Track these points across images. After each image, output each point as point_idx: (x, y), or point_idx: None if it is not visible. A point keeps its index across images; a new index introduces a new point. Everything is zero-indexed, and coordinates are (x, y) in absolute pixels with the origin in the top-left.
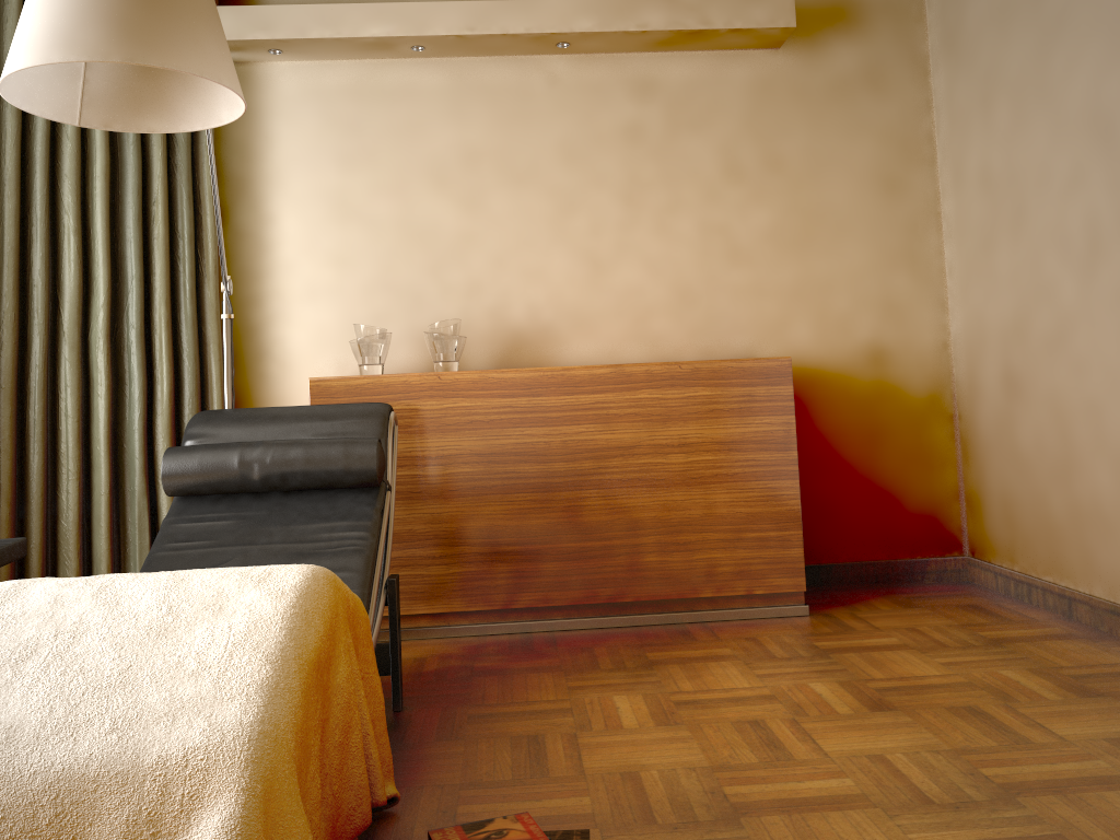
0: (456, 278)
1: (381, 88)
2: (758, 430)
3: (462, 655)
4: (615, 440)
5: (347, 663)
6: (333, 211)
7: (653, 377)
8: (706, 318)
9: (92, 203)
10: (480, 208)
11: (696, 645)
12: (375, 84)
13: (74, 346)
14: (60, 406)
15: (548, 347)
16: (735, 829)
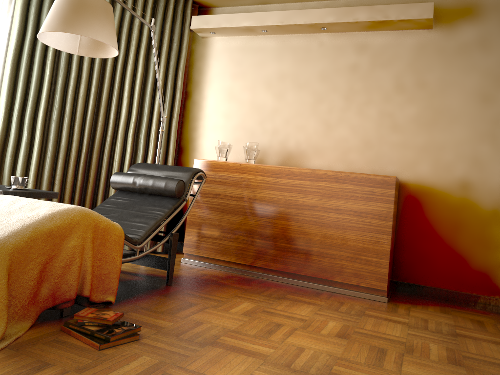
0: (269, 126)
1: (251, 47)
2: (374, 208)
3: (221, 277)
4: (307, 202)
5: (78, 241)
6: (226, 96)
7: (328, 177)
8: (375, 156)
9: (135, 87)
10: (282, 98)
11: (313, 298)
12: (249, 46)
13: (121, 136)
14: (114, 157)
15: (302, 160)
16: (199, 347)
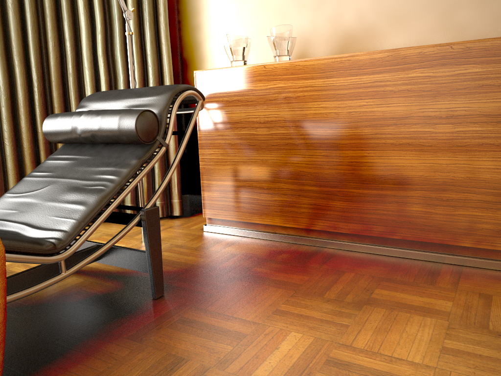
0: None
1: None
2: None
3: (258, 258)
4: (389, 112)
5: None
6: None
7: (425, 58)
8: None
9: None
10: None
11: (426, 291)
12: None
13: (88, 58)
14: (85, 91)
15: (370, 42)
16: None
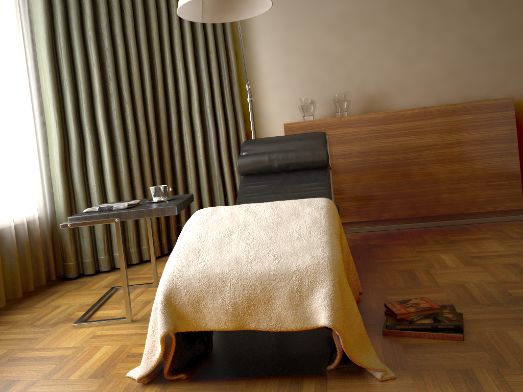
0: (341, 73)
1: None
2: (497, 133)
3: (361, 239)
4: (425, 142)
5: (344, 236)
6: (283, 48)
7: (442, 112)
8: (464, 82)
9: (187, 56)
10: (350, 39)
11: (471, 233)
12: None
13: (187, 117)
14: (184, 142)
15: (386, 102)
16: (519, 306)
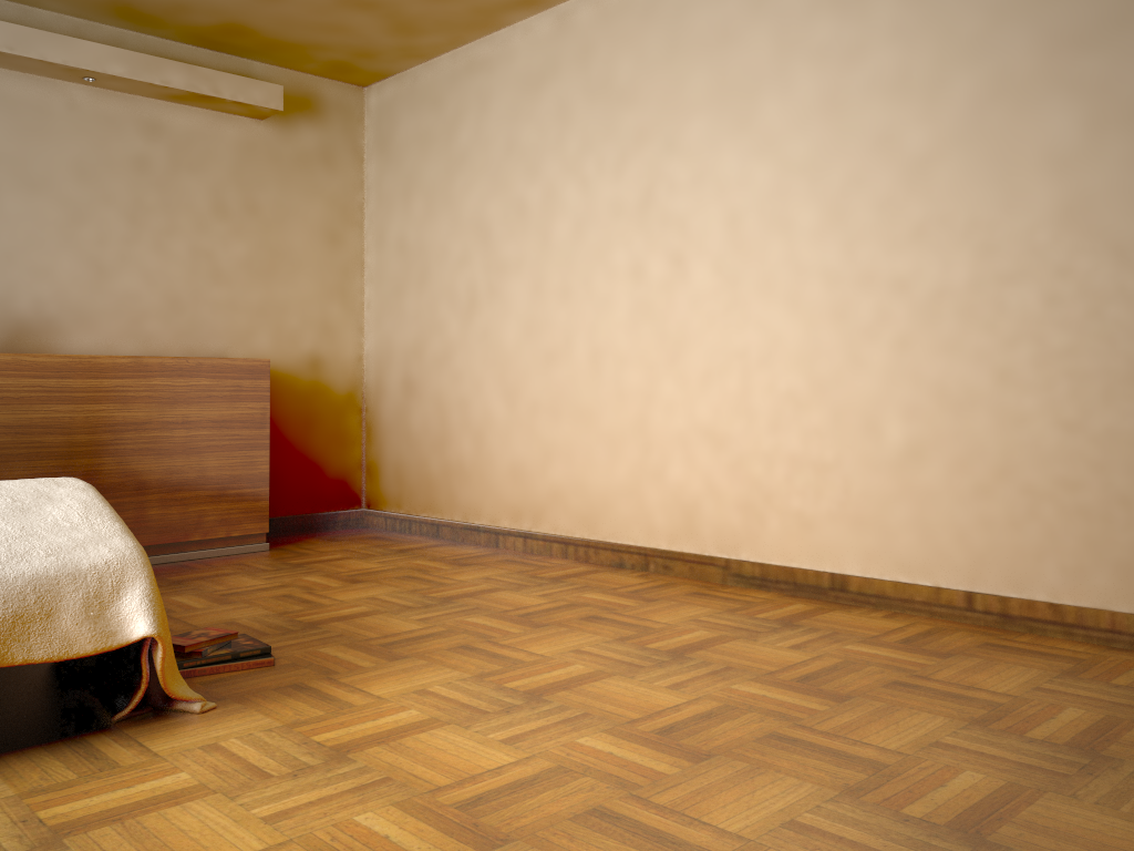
0: None
1: None
2: (243, 412)
3: None
4: (131, 417)
5: None
6: None
7: (166, 368)
8: (190, 324)
9: None
10: None
11: (201, 571)
12: None
13: None
14: None
15: (51, 337)
16: (318, 629)
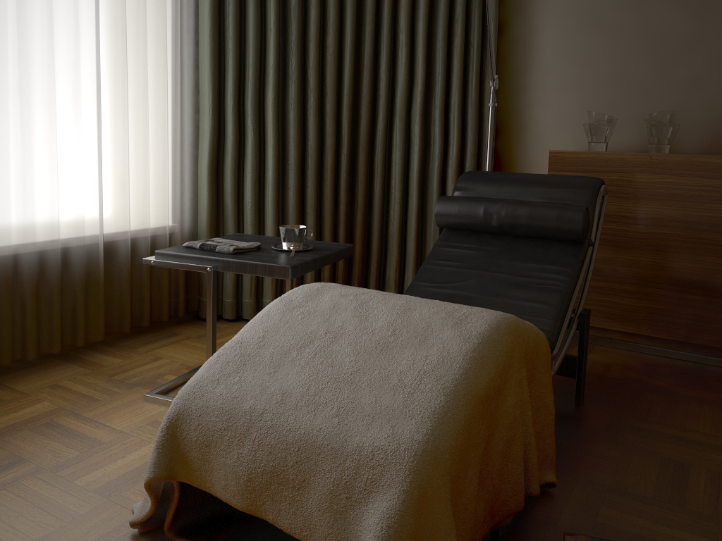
0: (679, 75)
1: None
2: None
3: (640, 370)
4: None
5: (516, 393)
6: (582, 22)
7: None
8: None
9: (417, 25)
10: (709, 15)
11: None
12: None
13: (402, 119)
14: (392, 156)
15: None
16: None
